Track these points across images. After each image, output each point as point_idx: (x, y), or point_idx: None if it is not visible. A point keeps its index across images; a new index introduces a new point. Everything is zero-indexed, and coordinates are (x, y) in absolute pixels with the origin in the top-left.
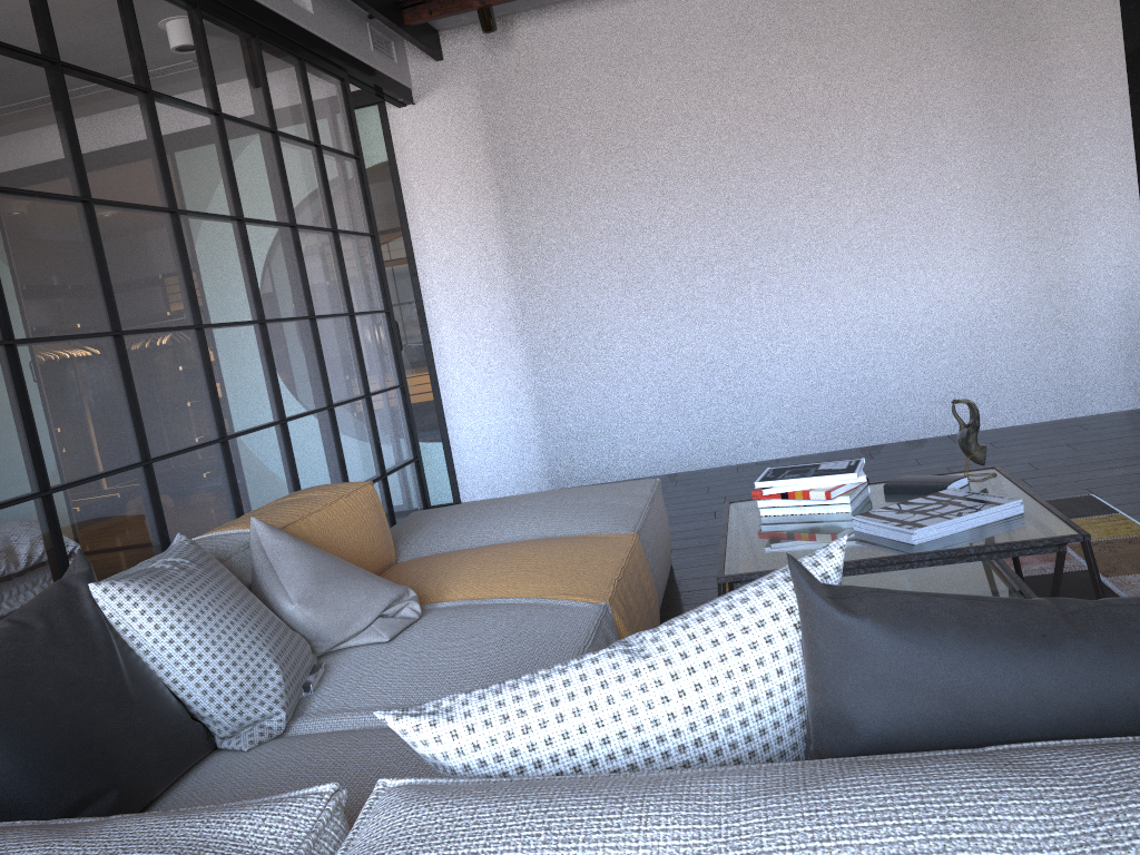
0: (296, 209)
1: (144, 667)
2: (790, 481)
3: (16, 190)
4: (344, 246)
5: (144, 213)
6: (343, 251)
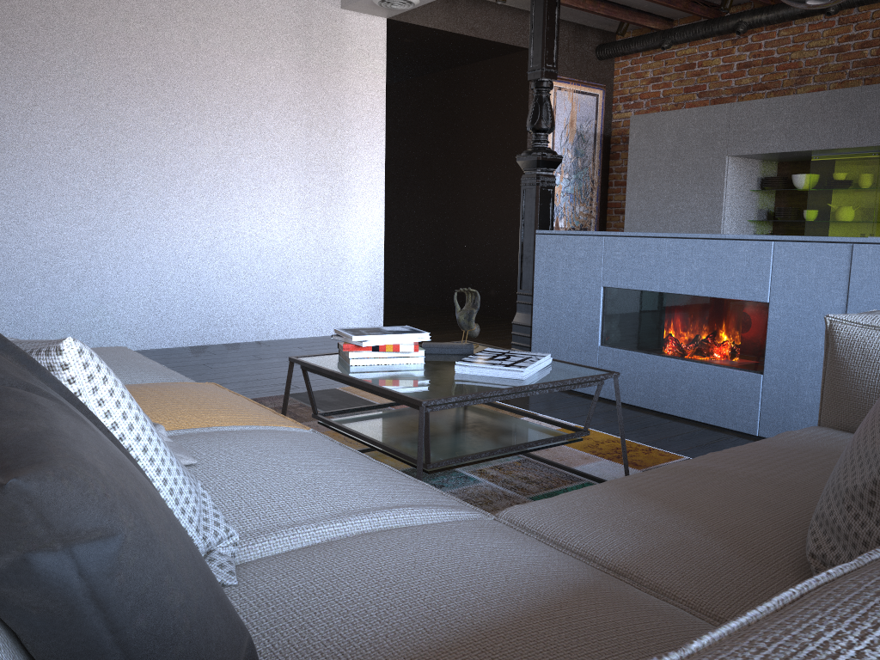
0: None
1: None
2: (381, 337)
3: None
4: None
5: None
6: None
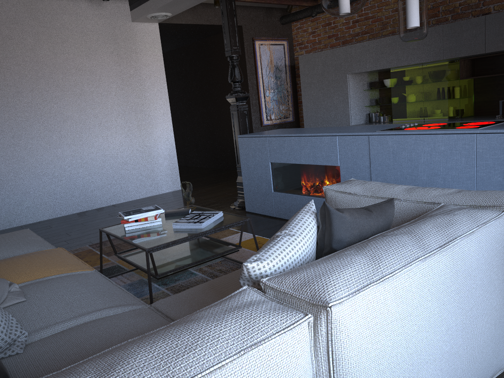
0: None
1: None
2: (138, 215)
3: None
4: None
5: None
6: None
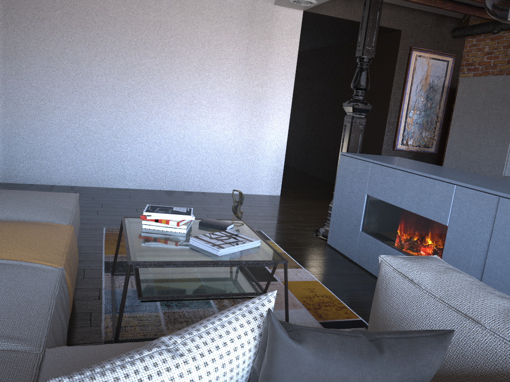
0: None
1: None
2: (161, 214)
3: None
4: None
5: None
6: None
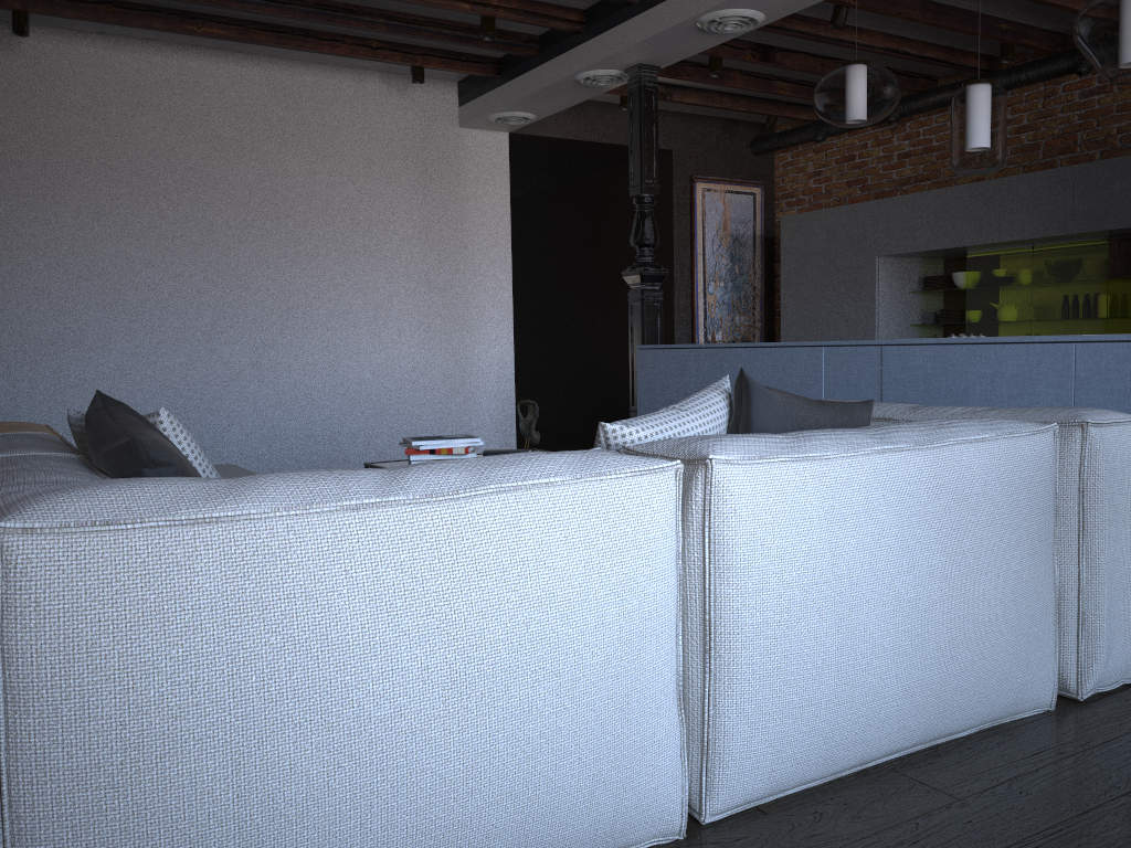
0: None
1: None
2: (437, 441)
3: None
4: None
5: None
6: None
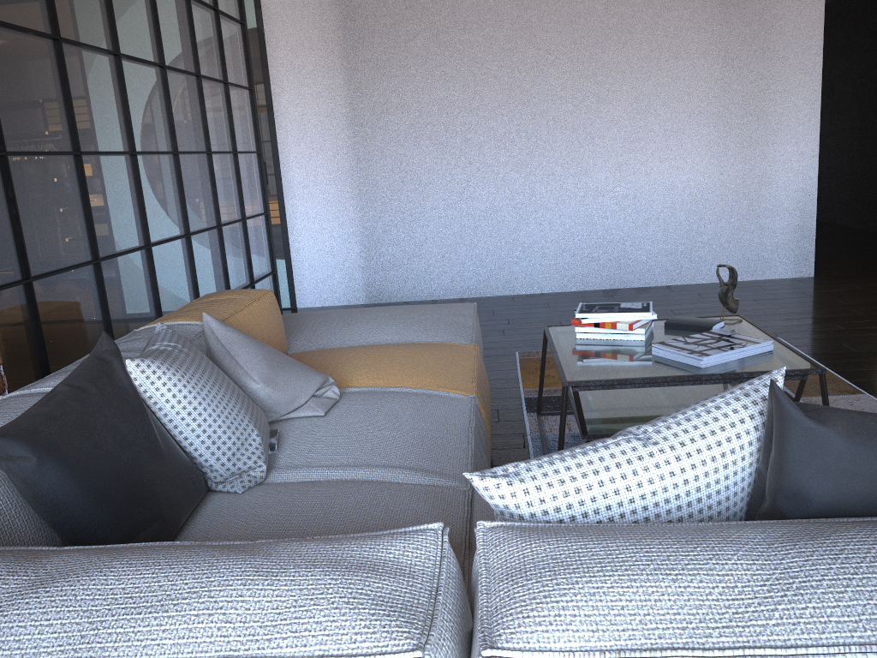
0: (200, 62)
1: (162, 426)
2: (602, 315)
3: (7, 24)
4: (231, 96)
5: (96, 53)
6: (231, 100)
